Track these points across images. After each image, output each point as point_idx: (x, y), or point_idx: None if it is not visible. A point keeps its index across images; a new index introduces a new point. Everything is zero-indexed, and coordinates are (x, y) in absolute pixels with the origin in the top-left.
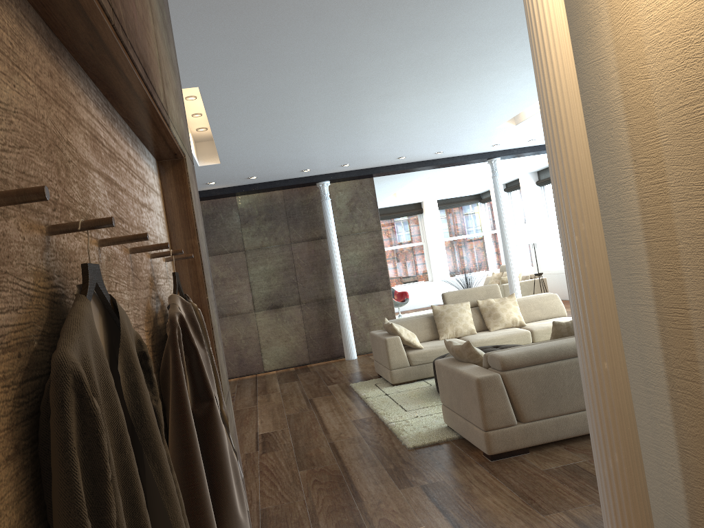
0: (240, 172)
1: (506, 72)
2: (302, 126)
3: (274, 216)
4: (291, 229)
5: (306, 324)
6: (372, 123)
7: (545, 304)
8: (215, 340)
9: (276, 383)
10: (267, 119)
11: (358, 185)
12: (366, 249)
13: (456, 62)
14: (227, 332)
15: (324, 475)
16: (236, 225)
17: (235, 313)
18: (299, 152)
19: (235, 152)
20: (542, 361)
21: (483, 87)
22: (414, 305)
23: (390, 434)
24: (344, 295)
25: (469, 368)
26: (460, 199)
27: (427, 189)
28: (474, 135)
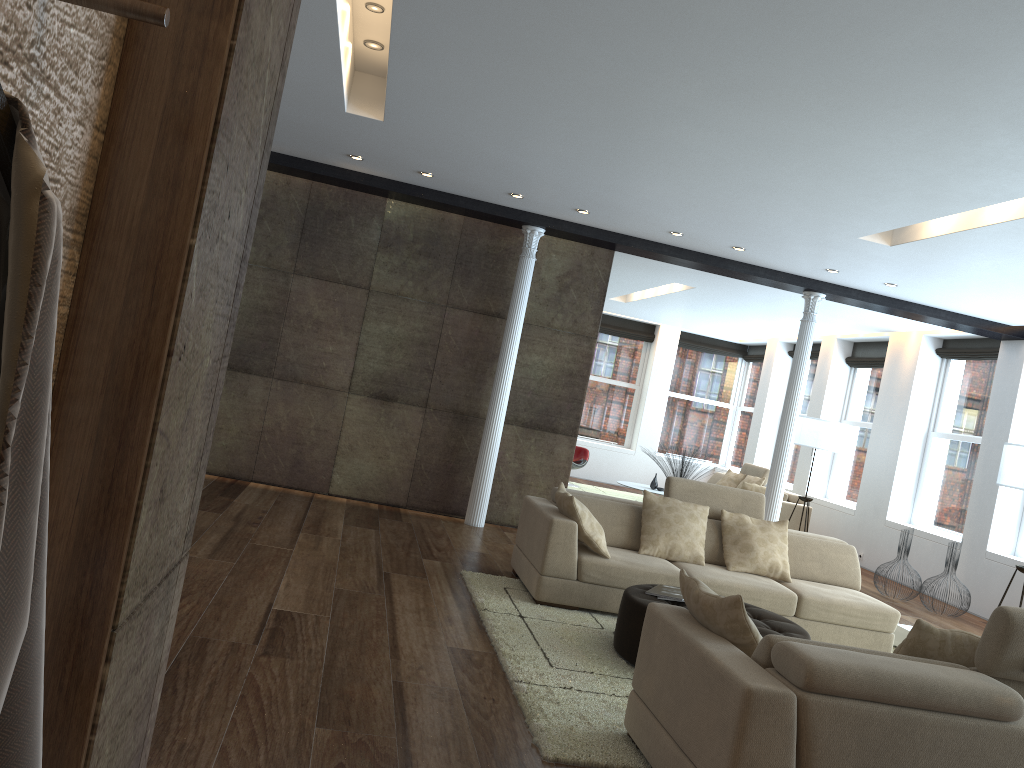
0: (411, 154)
1: (966, 123)
2: (551, 95)
3: (436, 254)
4: (455, 285)
5: (423, 444)
6: (671, 141)
7: (831, 558)
8: (167, 397)
9: (340, 522)
10: (498, 53)
11: (587, 254)
12: (562, 361)
13: (901, 57)
14: (292, 408)
15: (363, 759)
16: (371, 245)
17: (317, 383)
18: (521, 154)
19: (415, 108)
20: (890, 699)
21: (902, 142)
22: (590, 474)
23: (512, 708)
24: (500, 419)
25: (726, 653)
26: (715, 343)
27: (679, 307)
28: (815, 237)
